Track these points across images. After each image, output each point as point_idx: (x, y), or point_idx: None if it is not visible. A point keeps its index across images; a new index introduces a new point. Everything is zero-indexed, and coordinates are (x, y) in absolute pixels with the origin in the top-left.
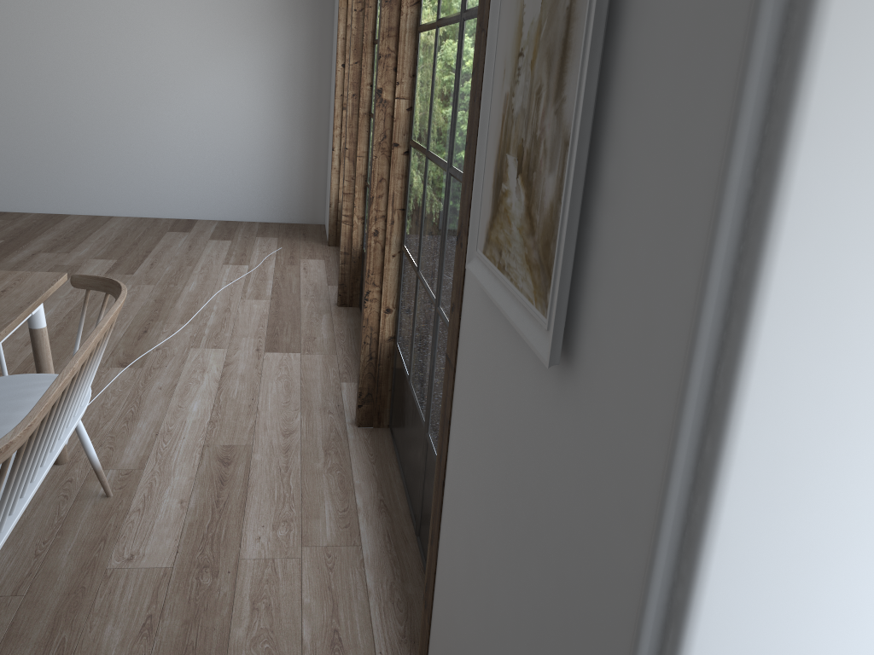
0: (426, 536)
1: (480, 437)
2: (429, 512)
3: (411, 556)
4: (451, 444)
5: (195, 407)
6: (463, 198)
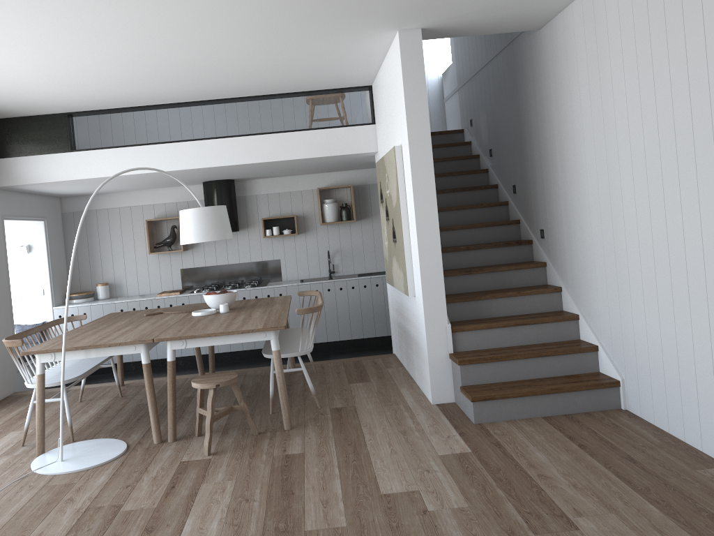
0: None
1: None
2: None
3: None
4: None
5: None
6: None
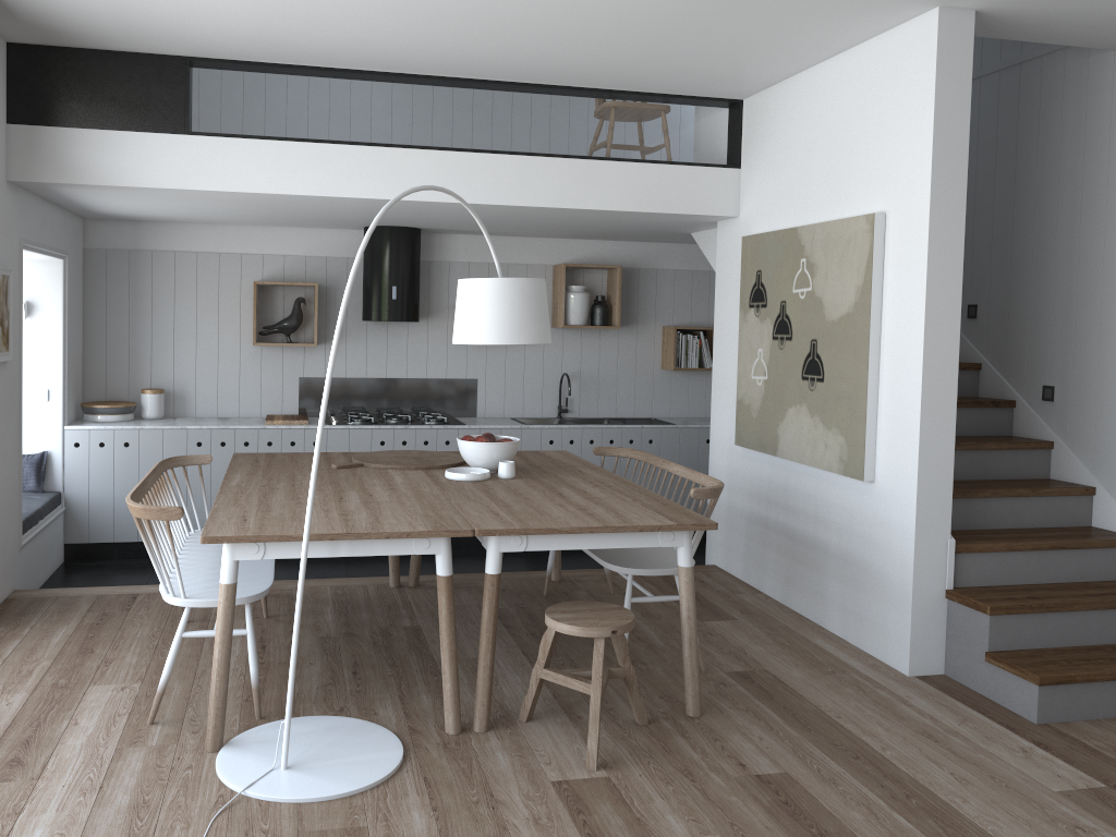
0: None
1: None
2: None
3: None
4: None
5: (37, 836)
6: None
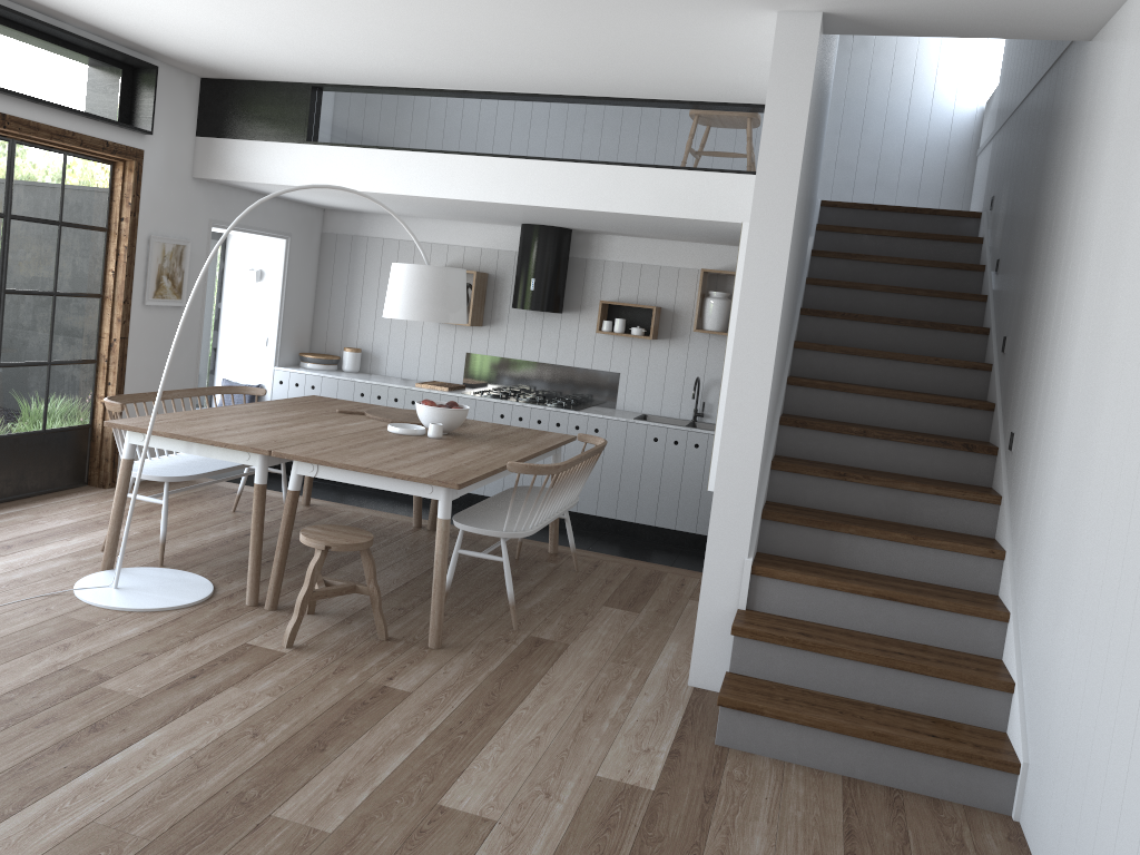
0: (7, 485)
1: (149, 341)
2: (10, 468)
3: (4, 504)
4: (128, 359)
5: None
6: (126, 290)
